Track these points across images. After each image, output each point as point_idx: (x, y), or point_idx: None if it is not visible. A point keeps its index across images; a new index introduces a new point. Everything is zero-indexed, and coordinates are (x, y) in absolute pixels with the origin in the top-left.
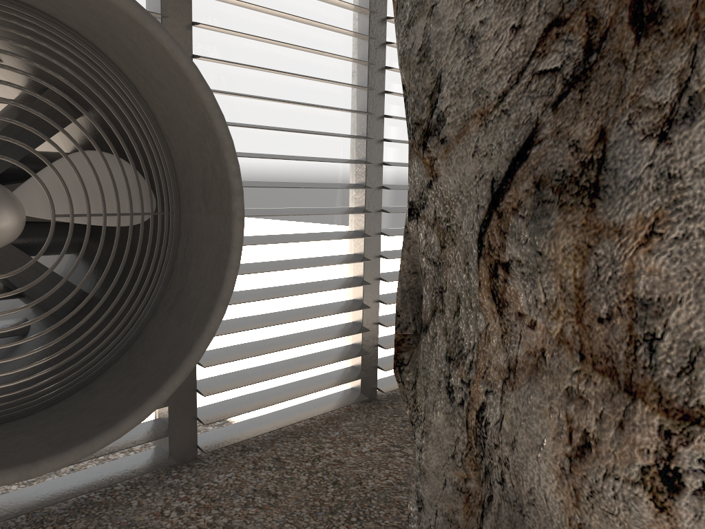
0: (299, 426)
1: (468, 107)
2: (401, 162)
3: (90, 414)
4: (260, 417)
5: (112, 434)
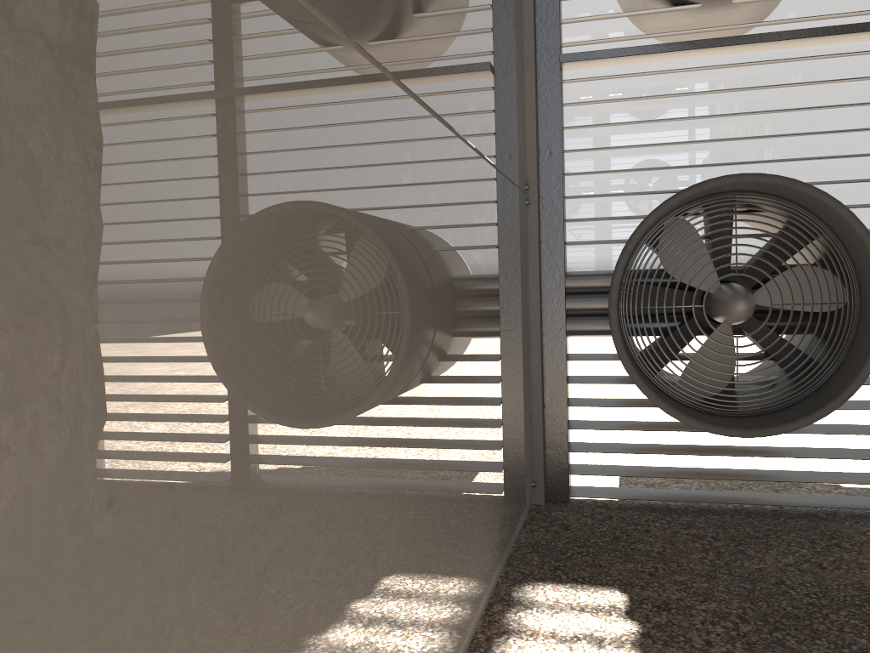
0: None
1: None
2: None
3: (783, 417)
4: None
5: (790, 426)
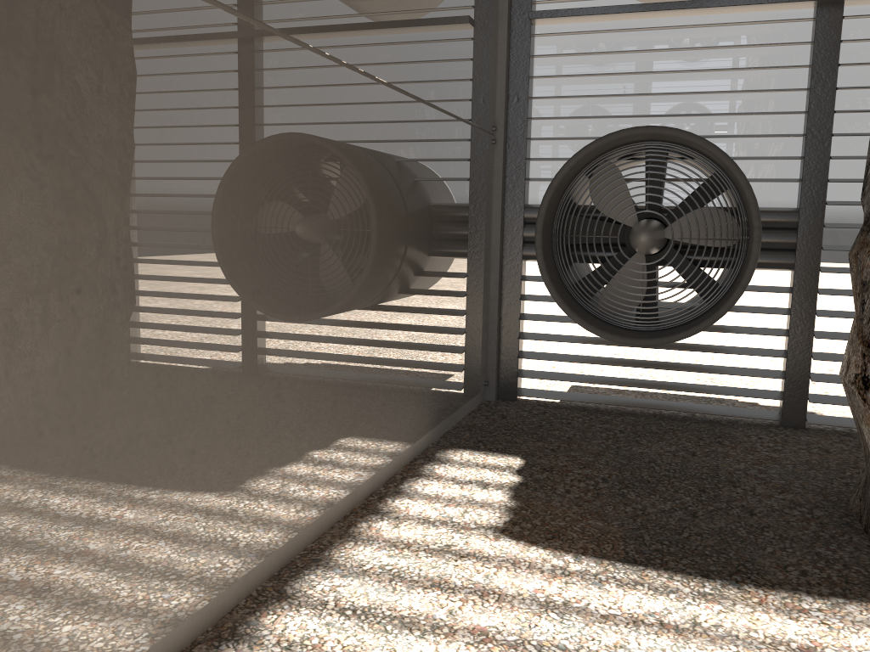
0: None
1: None
2: None
3: (672, 332)
4: None
5: (672, 338)
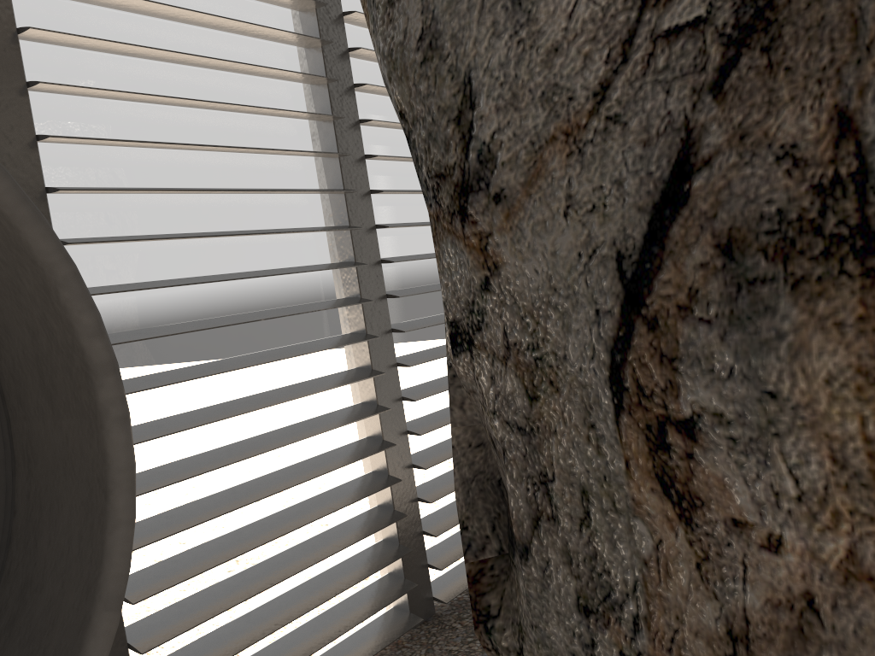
0: None
1: (536, 126)
2: (407, 254)
3: None
4: None
5: None
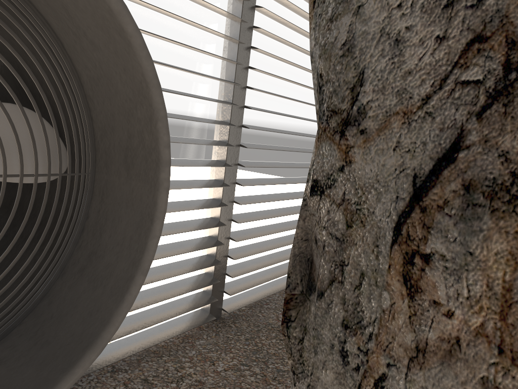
0: (160, 345)
1: (390, 104)
2: (253, 125)
3: None
4: (127, 339)
5: None
